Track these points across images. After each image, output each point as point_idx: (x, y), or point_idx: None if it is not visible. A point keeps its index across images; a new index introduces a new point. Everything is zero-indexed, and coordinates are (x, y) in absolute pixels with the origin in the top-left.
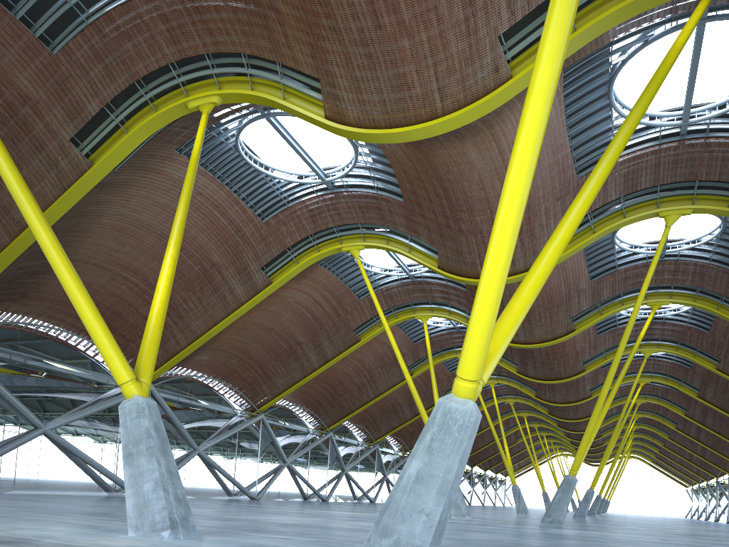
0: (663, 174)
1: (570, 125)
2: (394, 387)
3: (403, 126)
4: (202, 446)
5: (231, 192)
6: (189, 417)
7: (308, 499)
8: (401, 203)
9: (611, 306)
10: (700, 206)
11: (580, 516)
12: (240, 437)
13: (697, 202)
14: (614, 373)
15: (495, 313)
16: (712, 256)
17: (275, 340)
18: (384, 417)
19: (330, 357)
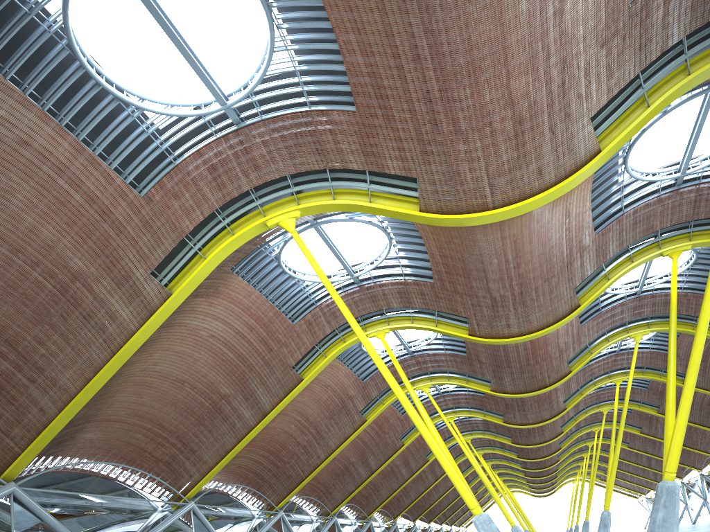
0: None
1: None
2: (348, 440)
3: None
4: None
5: (78, 142)
6: (87, 523)
7: None
8: (351, 114)
9: (618, 267)
10: None
11: None
12: None
13: None
14: (709, 314)
15: None
16: None
17: (192, 397)
18: (337, 481)
19: (268, 408)
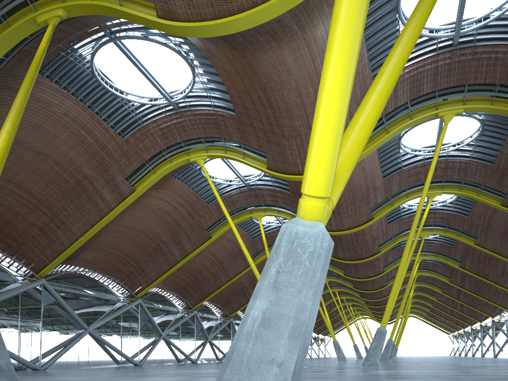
0: (440, 81)
1: (366, 40)
2: (241, 274)
3: (227, 17)
4: (92, 326)
5: (93, 114)
6: (80, 304)
7: (181, 362)
8: (233, 116)
9: (399, 199)
10: (470, 105)
11: (384, 359)
12: (123, 318)
13: (467, 103)
14: (410, 244)
15: (346, 104)
16: (473, 154)
17: (145, 240)
18: (235, 297)
19: (189, 251)
